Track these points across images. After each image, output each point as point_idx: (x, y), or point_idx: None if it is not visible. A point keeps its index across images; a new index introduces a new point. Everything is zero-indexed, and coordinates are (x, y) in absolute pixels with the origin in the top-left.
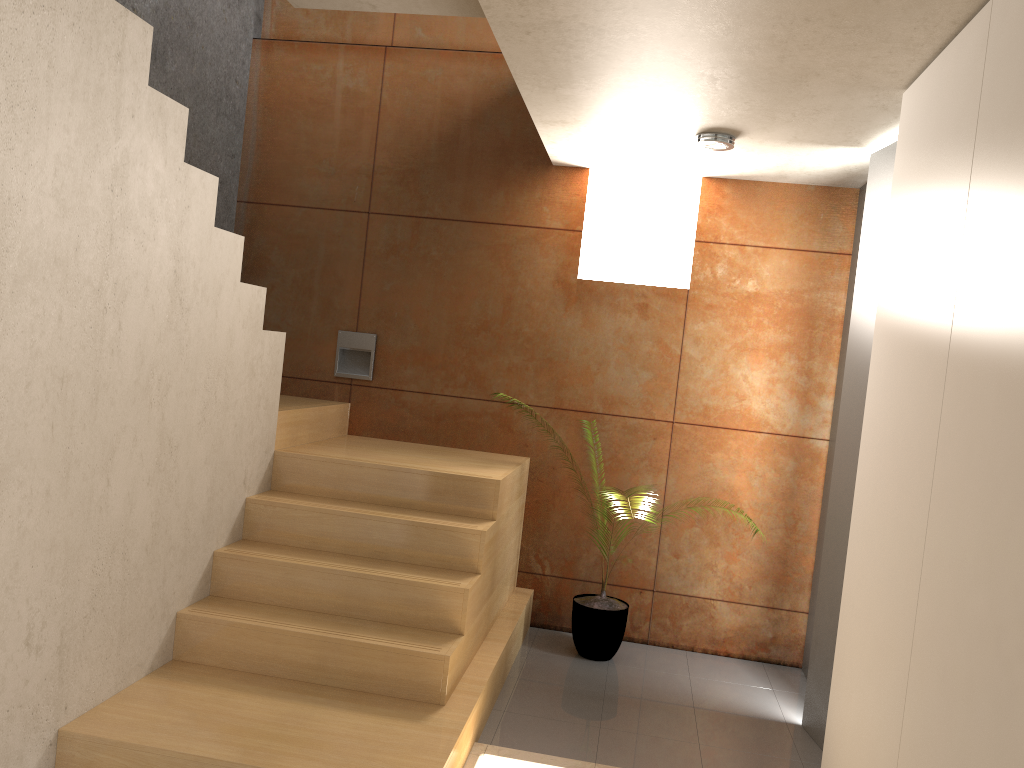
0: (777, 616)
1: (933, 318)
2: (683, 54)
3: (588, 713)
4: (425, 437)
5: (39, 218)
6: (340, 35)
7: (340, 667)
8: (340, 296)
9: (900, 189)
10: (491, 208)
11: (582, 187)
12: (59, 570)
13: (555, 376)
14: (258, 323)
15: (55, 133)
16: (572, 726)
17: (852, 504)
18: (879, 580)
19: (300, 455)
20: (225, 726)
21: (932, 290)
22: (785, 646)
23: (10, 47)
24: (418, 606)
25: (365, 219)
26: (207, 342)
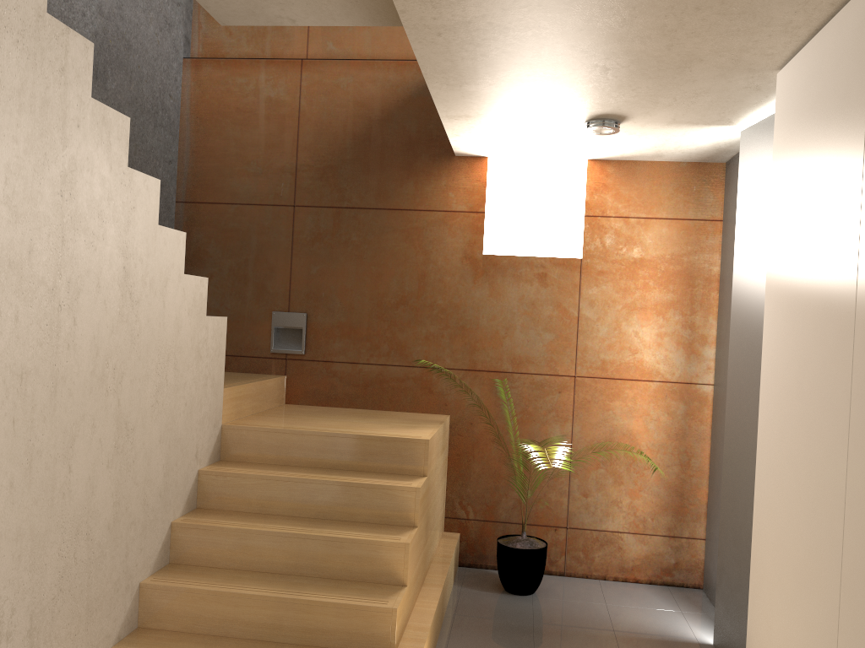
0: (678, 544)
1: (834, 274)
2: (580, 47)
3: (521, 647)
4: (355, 402)
5: None
6: (260, 51)
7: (295, 625)
8: (272, 281)
9: (782, 159)
10: (403, 196)
11: (482, 174)
12: (26, 557)
13: (468, 341)
14: (202, 310)
15: (4, 144)
16: None
17: (748, 443)
18: (795, 517)
19: (245, 427)
20: None
21: (830, 248)
22: (687, 570)
23: None
24: (363, 562)
25: (291, 212)
26: (156, 331)
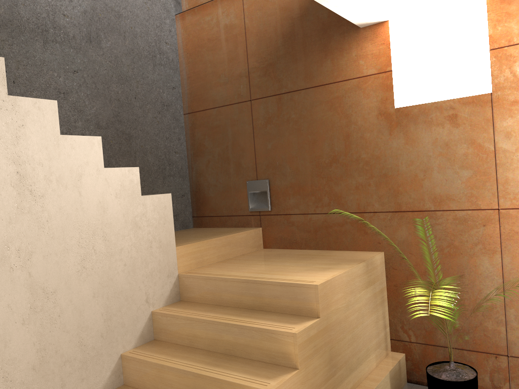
0: None
1: None
2: None
3: None
4: (309, 245)
5: None
6: None
7: None
8: (244, 159)
9: None
10: (324, 73)
11: (385, 37)
12: None
13: (391, 187)
14: (135, 192)
15: None
16: None
17: None
18: None
19: (191, 275)
20: None
21: None
22: None
23: None
24: None
25: (249, 105)
26: (73, 214)
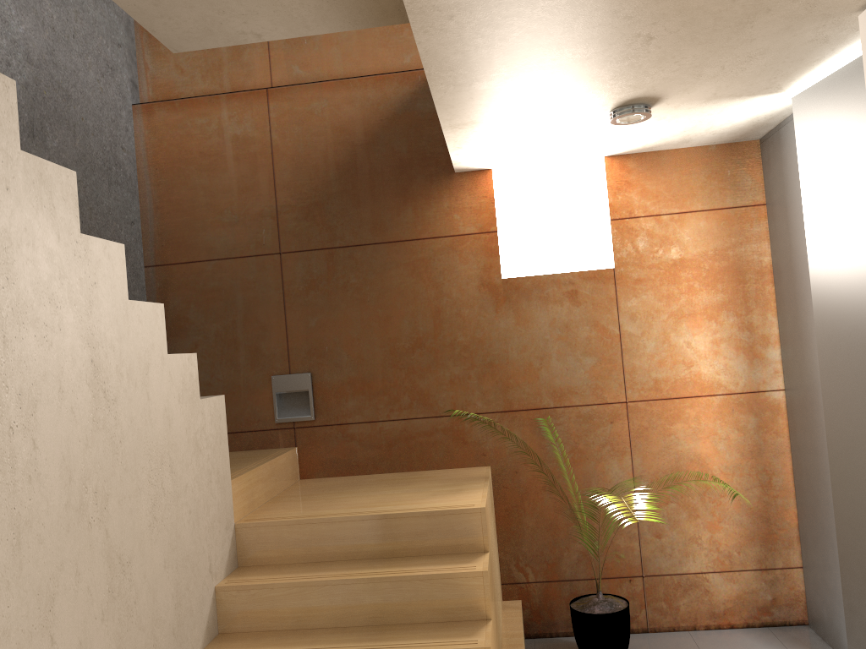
0: (772, 576)
1: None
2: (624, 12)
3: None
4: (380, 466)
5: None
6: (219, 86)
7: None
8: (266, 341)
9: None
10: (402, 226)
11: (488, 188)
12: None
13: (499, 379)
14: (194, 393)
15: None
16: None
17: None
18: None
19: (263, 523)
20: None
21: None
22: (787, 605)
23: None
24: None
25: (278, 260)
26: (143, 430)
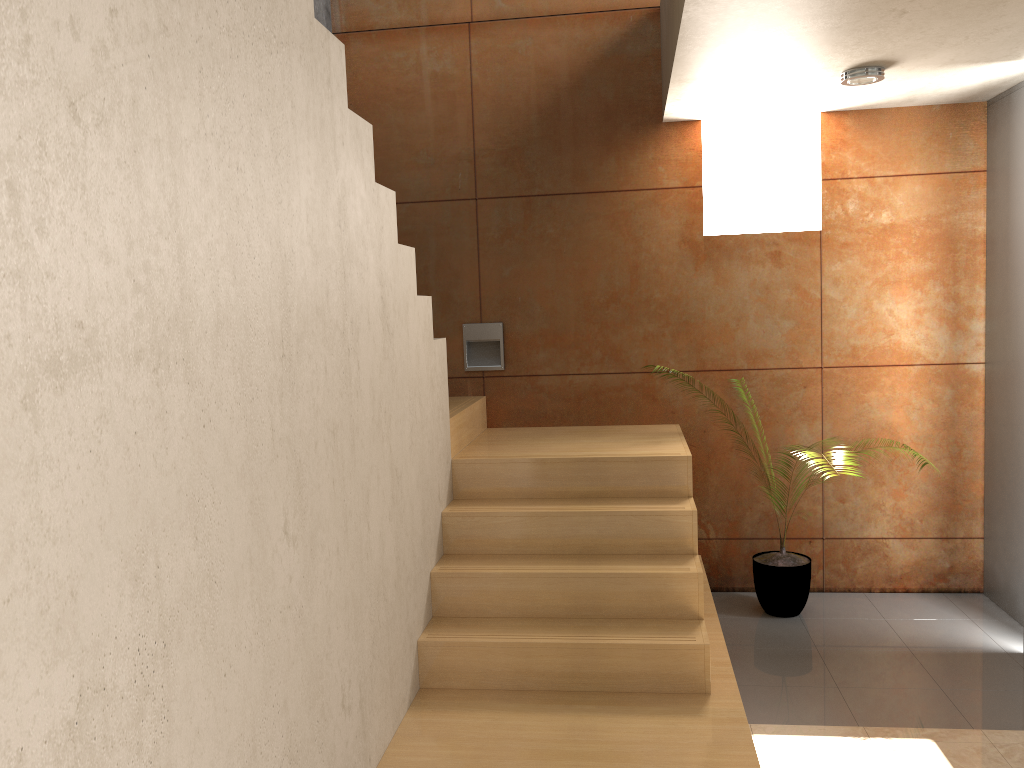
0: (952, 545)
1: None
2: None
3: (816, 674)
4: (567, 419)
5: (303, 270)
6: (415, 17)
7: (596, 671)
8: (458, 289)
9: None
10: (603, 176)
11: (696, 141)
12: (352, 625)
13: (694, 338)
14: (430, 334)
15: (302, 177)
16: (811, 690)
17: None
18: None
19: (479, 460)
20: (522, 752)
21: None
22: (964, 574)
23: (268, 93)
24: (652, 597)
25: (473, 206)
26: (405, 364)
